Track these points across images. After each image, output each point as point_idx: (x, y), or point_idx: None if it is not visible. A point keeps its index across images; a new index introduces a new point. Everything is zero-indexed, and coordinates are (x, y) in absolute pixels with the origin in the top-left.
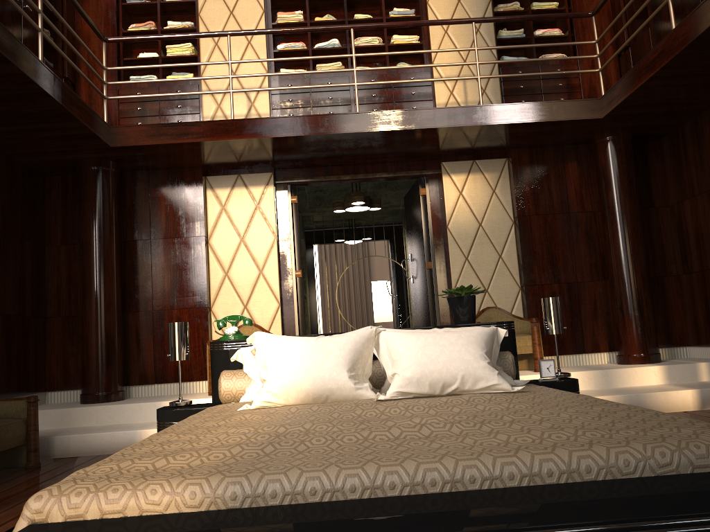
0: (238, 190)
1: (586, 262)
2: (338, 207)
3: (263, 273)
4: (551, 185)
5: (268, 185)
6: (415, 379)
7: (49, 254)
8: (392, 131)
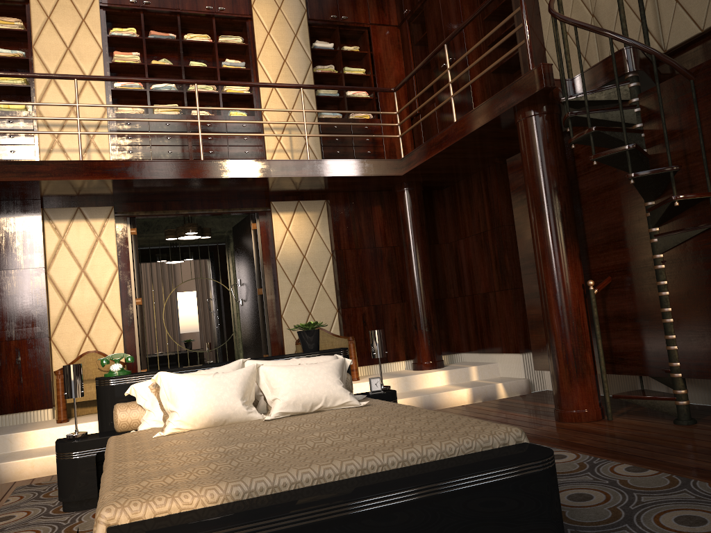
0: (78, 223)
1: (389, 288)
2: (170, 235)
3: (105, 302)
4: (361, 225)
5: (109, 218)
6: (292, 402)
7: None
8: (233, 178)
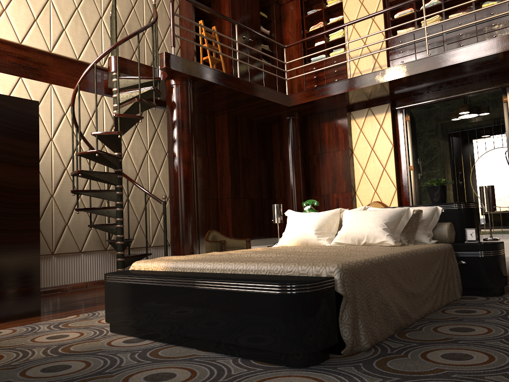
0: (369, 118)
1: None
2: (453, 117)
3: (385, 169)
4: None
5: (387, 112)
6: (344, 236)
7: (275, 166)
8: (452, 65)
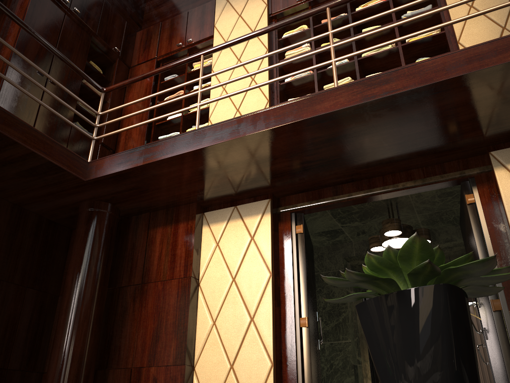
0: (233, 223)
1: None
2: (374, 243)
3: (254, 320)
4: None
5: (265, 213)
6: None
7: (60, 304)
8: (383, 101)
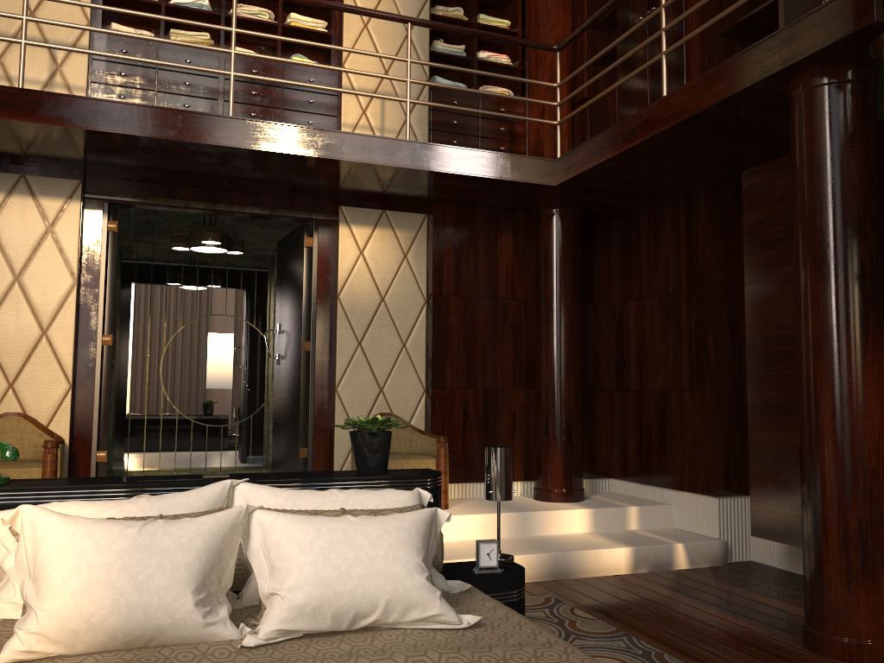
0: (19, 200)
1: (510, 365)
2: (179, 243)
3: (47, 334)
4: (479, 260)
5: (72, 199)
6: (311, 608)
7: None
8: (279, 154)
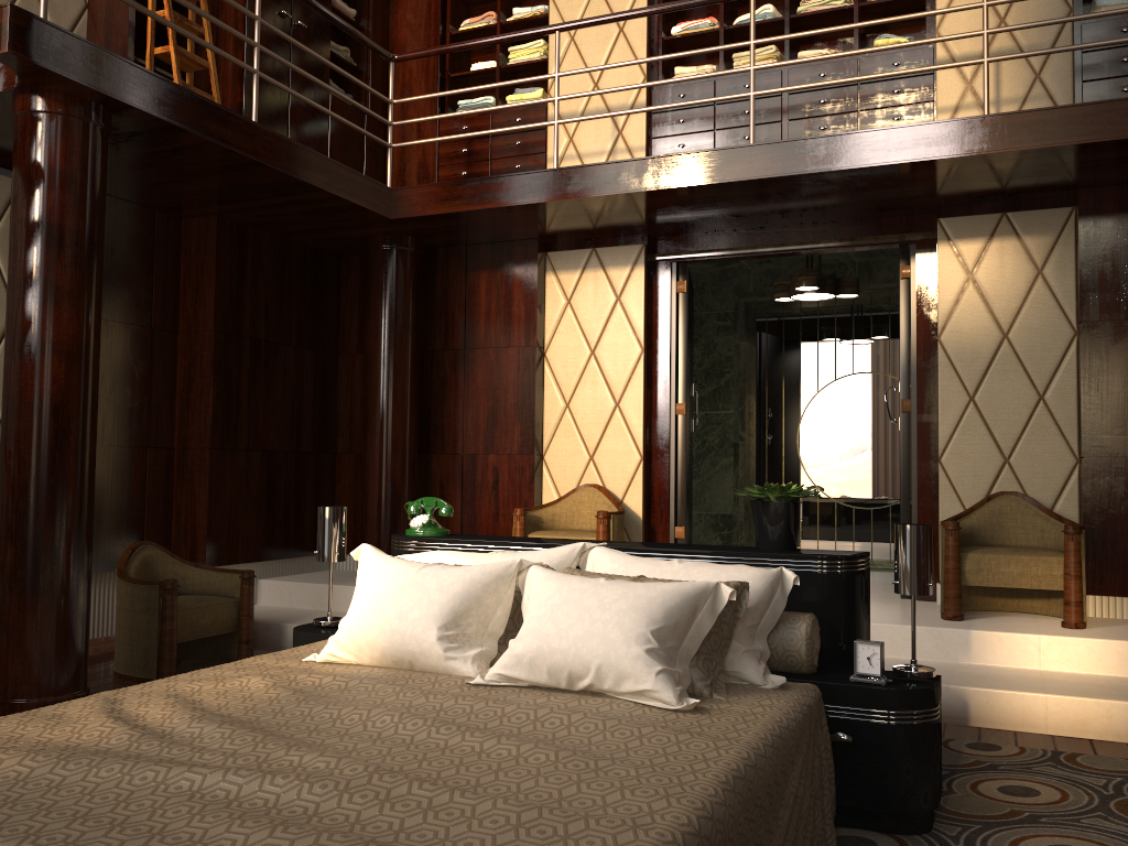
0: (591, 274)
1: None
2: (780, 293)
3: (620, 406)
4: None
5: (636, 265)
6: (527, 659)
7: (342, 366)
8: (807, 175)
